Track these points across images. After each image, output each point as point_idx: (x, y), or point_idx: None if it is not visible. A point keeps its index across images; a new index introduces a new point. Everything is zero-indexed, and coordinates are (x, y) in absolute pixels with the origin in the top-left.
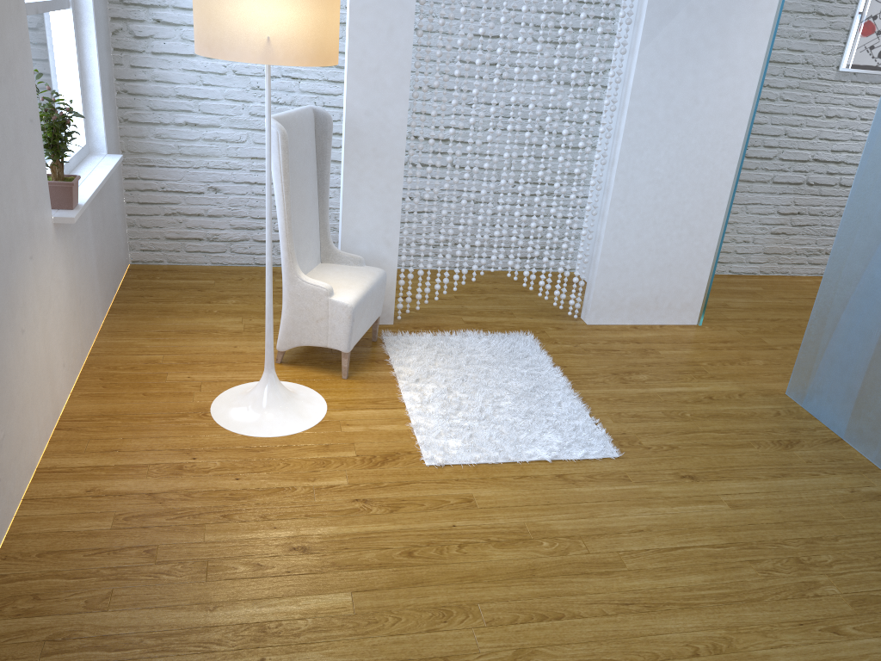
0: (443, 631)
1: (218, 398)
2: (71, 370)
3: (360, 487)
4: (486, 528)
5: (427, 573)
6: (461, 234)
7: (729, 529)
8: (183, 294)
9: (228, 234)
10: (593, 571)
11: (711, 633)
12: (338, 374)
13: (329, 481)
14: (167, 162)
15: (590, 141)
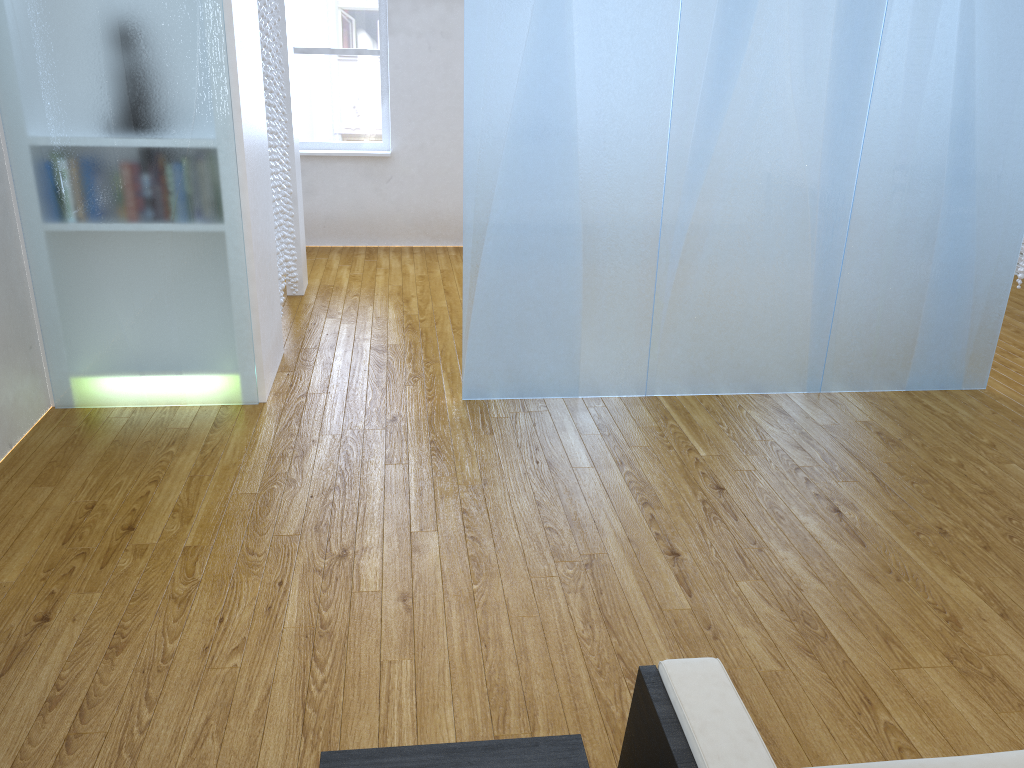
0: None
1: None
2: None
3: None
4: None
5: None
6: None
7: None
8: None
9: None
10: None
11: None
12: None
13: None
14: None
15: None
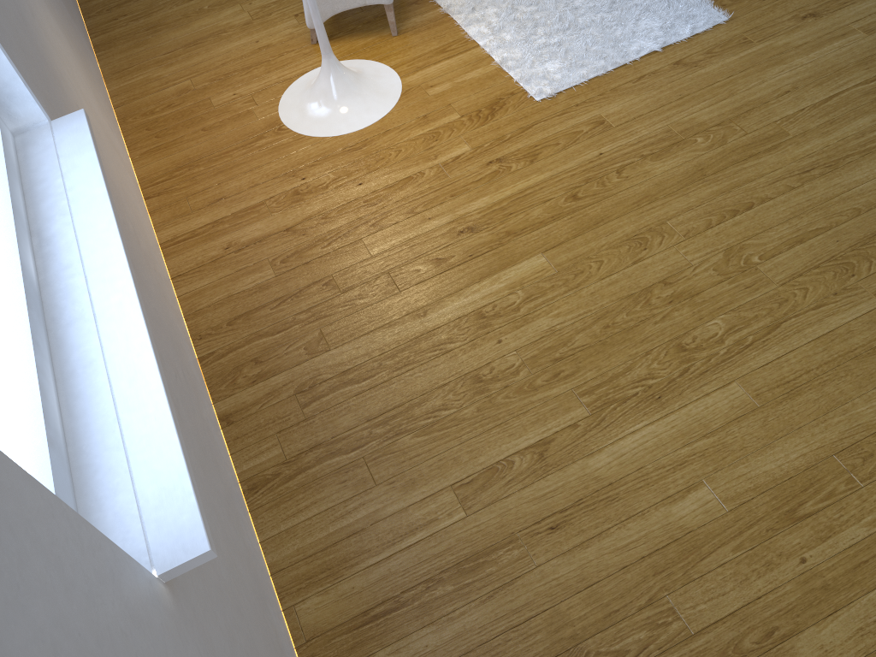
0: (648, 258)
1: (281, 106)
2: (116, 131)
3: (485, 148)
4: (633, 144)
5: (601, 210)
6: None
7: (874, 59)
8: (157, 0)
9: None
10: (759, 150)
11: None
12: (385, 34)
13: (451, 153)
14: None
15: None
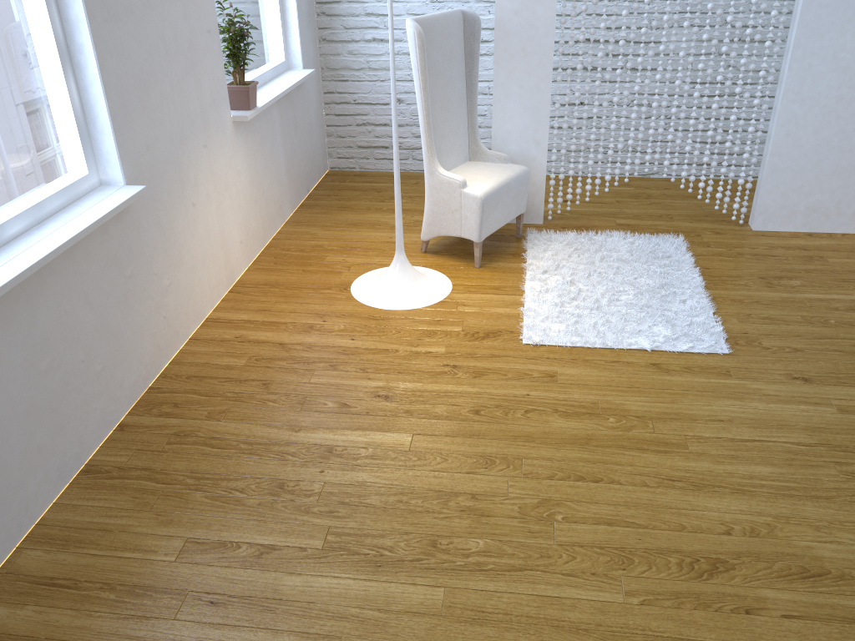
0: (481, 475)
1: (361, 276)
2: (250, 248)
3: (454, 355)
4: (558, 400)
5: (486, 429)
6: (613, 133)
7: (825, 431)
8: (363, 195)
9: (410, 142)
10: (650, 448)
11: (754, 518)
12: (472, 264)
13: (429, 348)
14: (358, 76)
15: (760, 27)
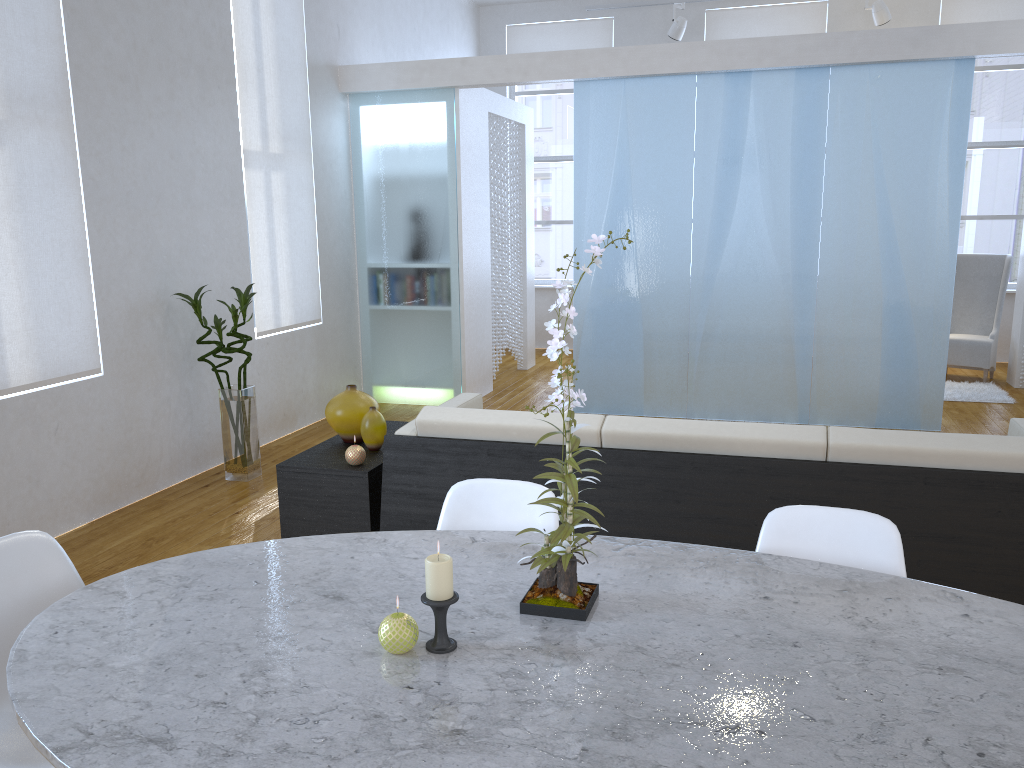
0: None
1: None
2: None
3: None
4: None
5: None
6: None
7: None
8: None
9: None
10: None
11: None
12: None
13: None
14: None
15: None
